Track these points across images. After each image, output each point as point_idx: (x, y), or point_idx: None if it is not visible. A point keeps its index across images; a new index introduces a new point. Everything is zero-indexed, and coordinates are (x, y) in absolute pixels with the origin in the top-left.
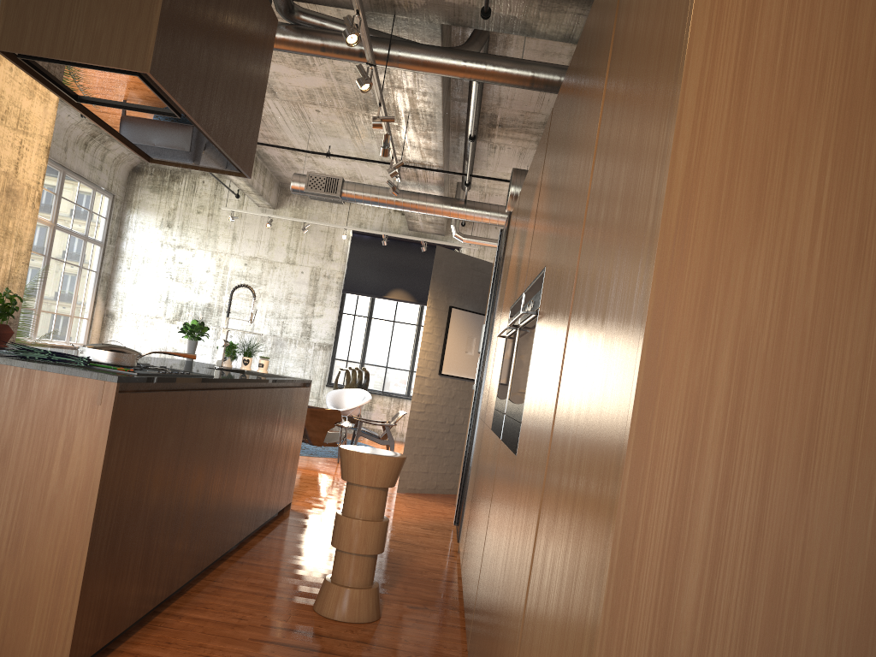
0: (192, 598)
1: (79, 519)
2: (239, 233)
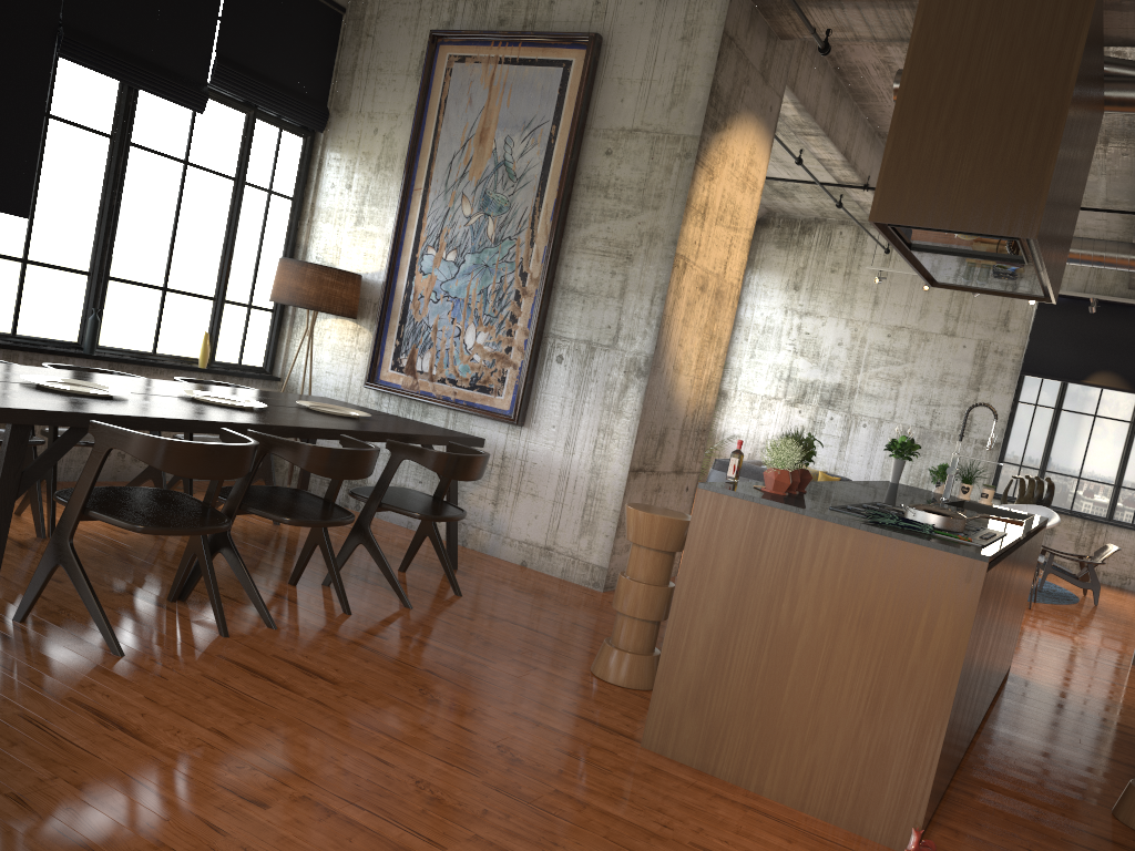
0: (969, 774)
1: (939, 692)
2: (882, 297)
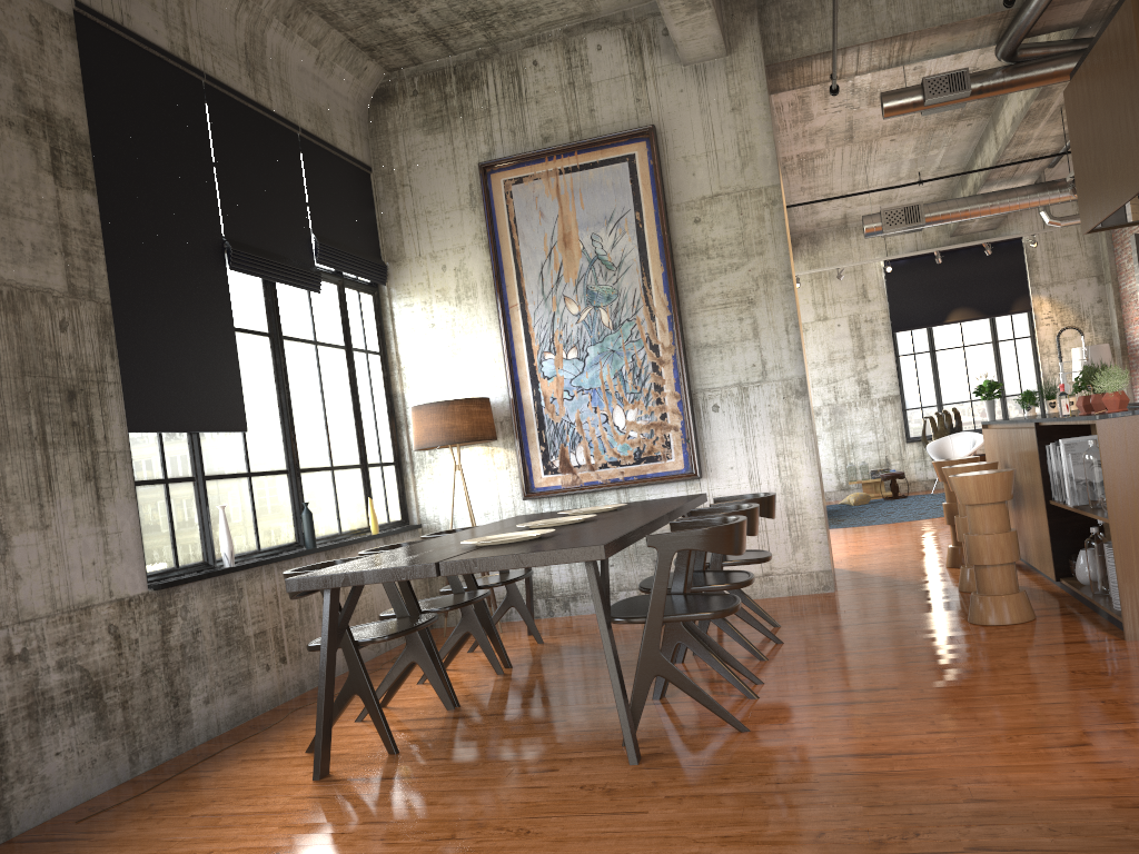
0: None
1: None
2: None
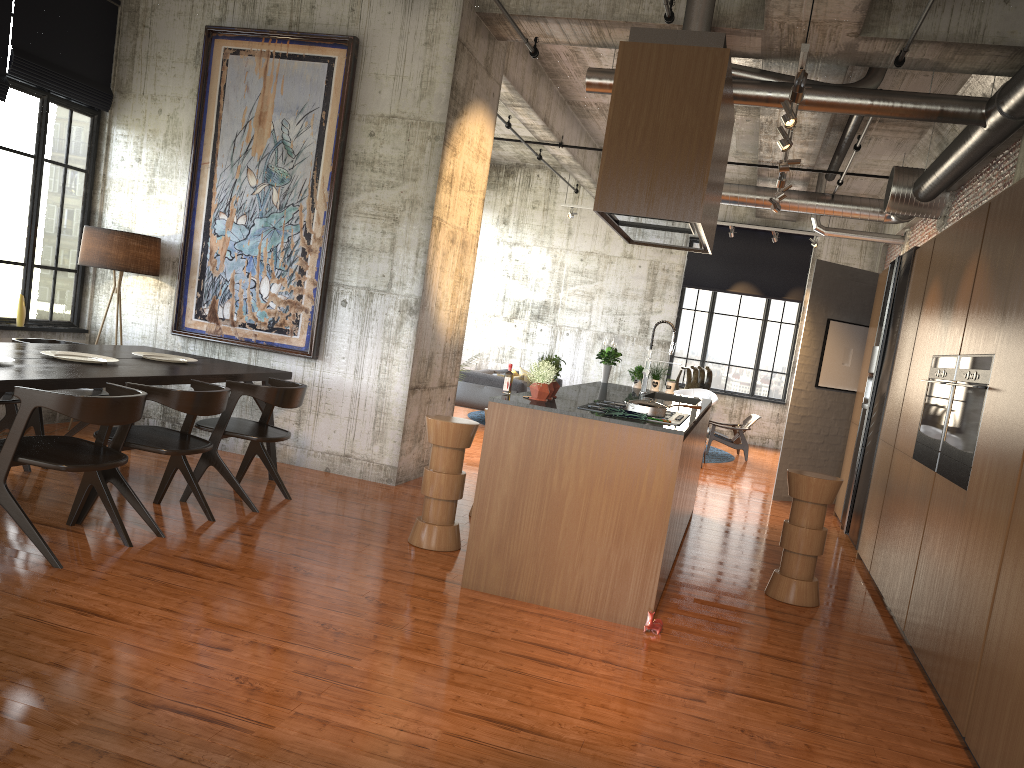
0: (675, 580)
1: (659, 522)
2: (574, 228)
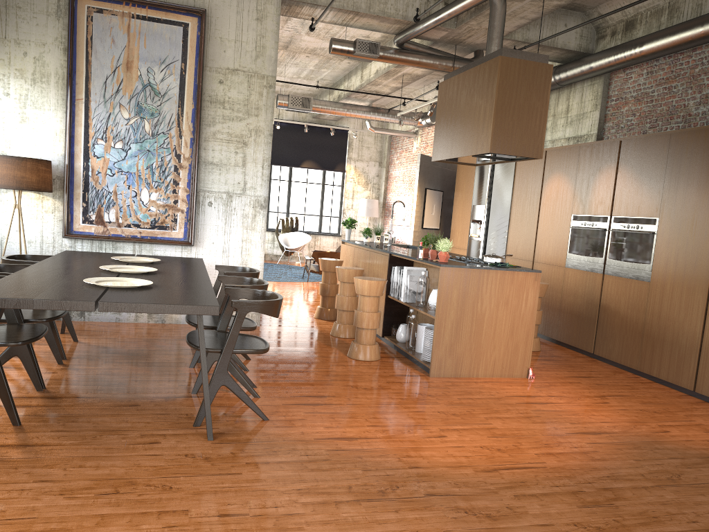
0: None
1: (531, 320)
2: None
